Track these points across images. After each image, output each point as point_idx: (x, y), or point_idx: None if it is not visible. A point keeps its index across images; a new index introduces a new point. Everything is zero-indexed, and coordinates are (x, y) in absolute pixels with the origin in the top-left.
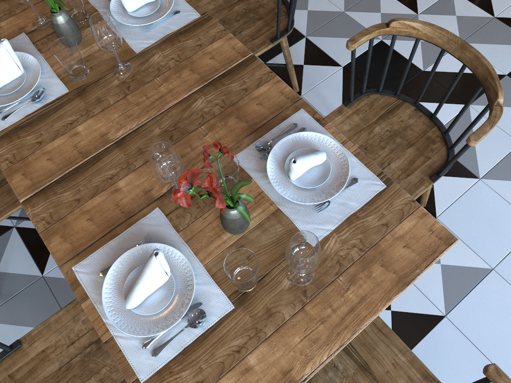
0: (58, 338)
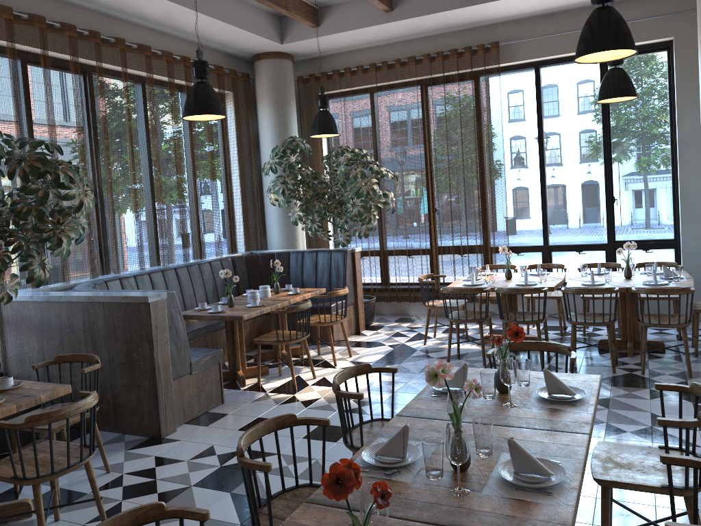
0: (636, 477)
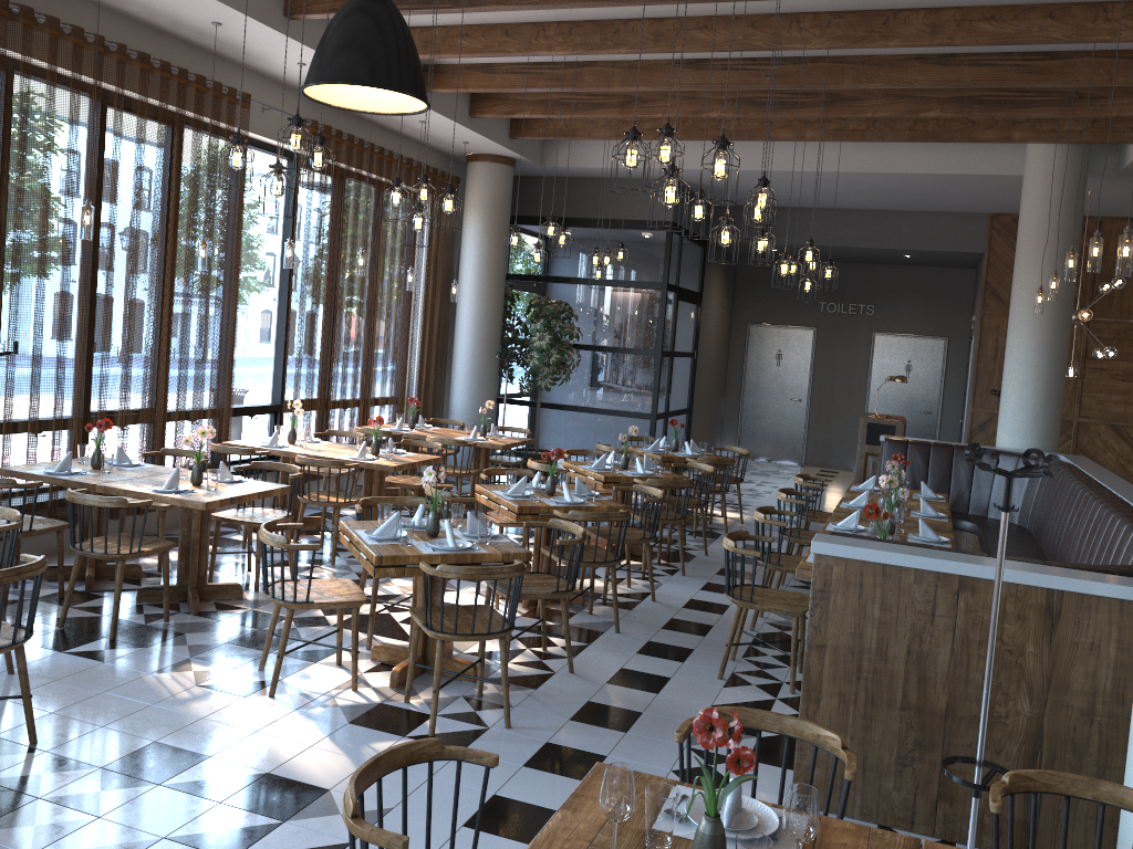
0: None
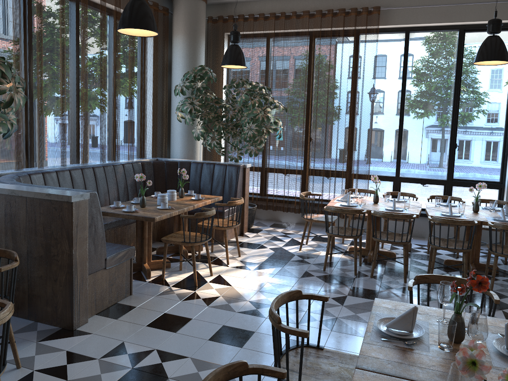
0: None
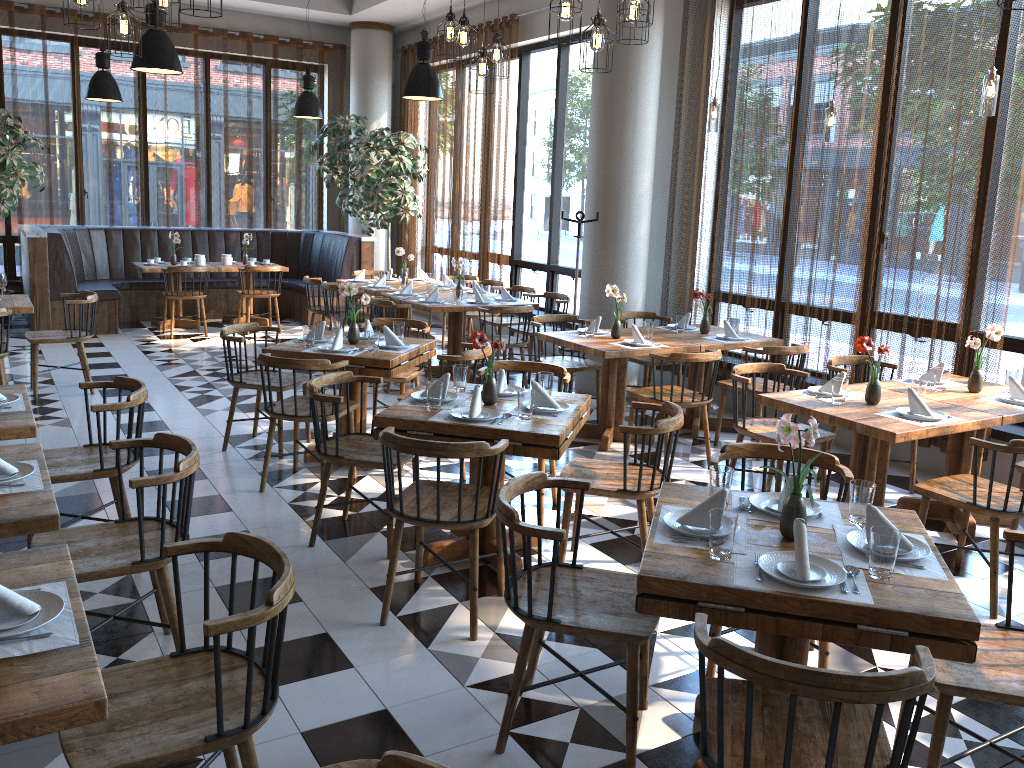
0: None
